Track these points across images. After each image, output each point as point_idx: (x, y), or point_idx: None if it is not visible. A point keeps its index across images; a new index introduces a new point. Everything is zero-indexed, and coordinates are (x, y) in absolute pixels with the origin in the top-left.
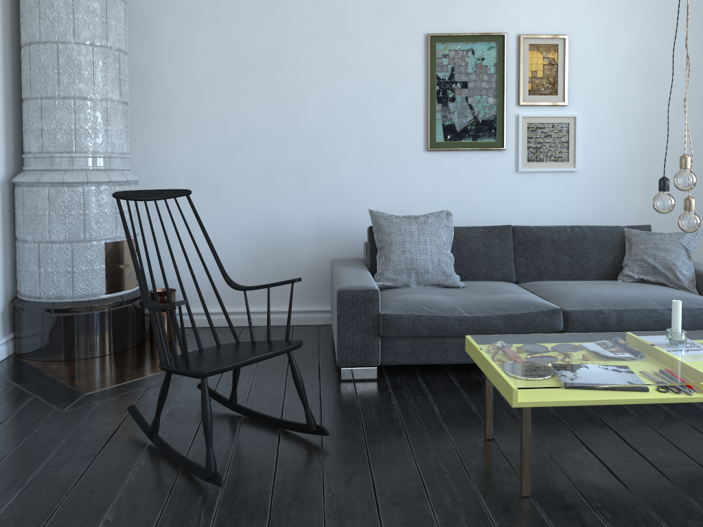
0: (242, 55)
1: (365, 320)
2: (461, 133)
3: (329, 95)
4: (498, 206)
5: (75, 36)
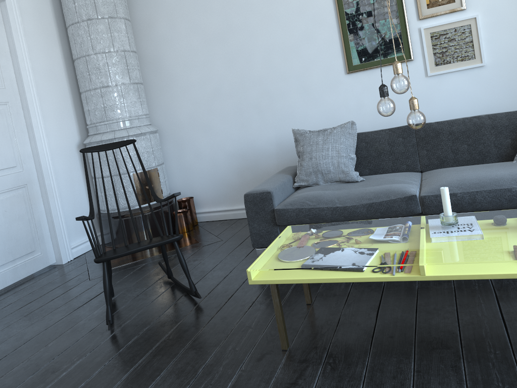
0: (207, 33)
1: (265, 214)
2: (372, 54)
3: (268, 47)
4: None
5: (93, 50)
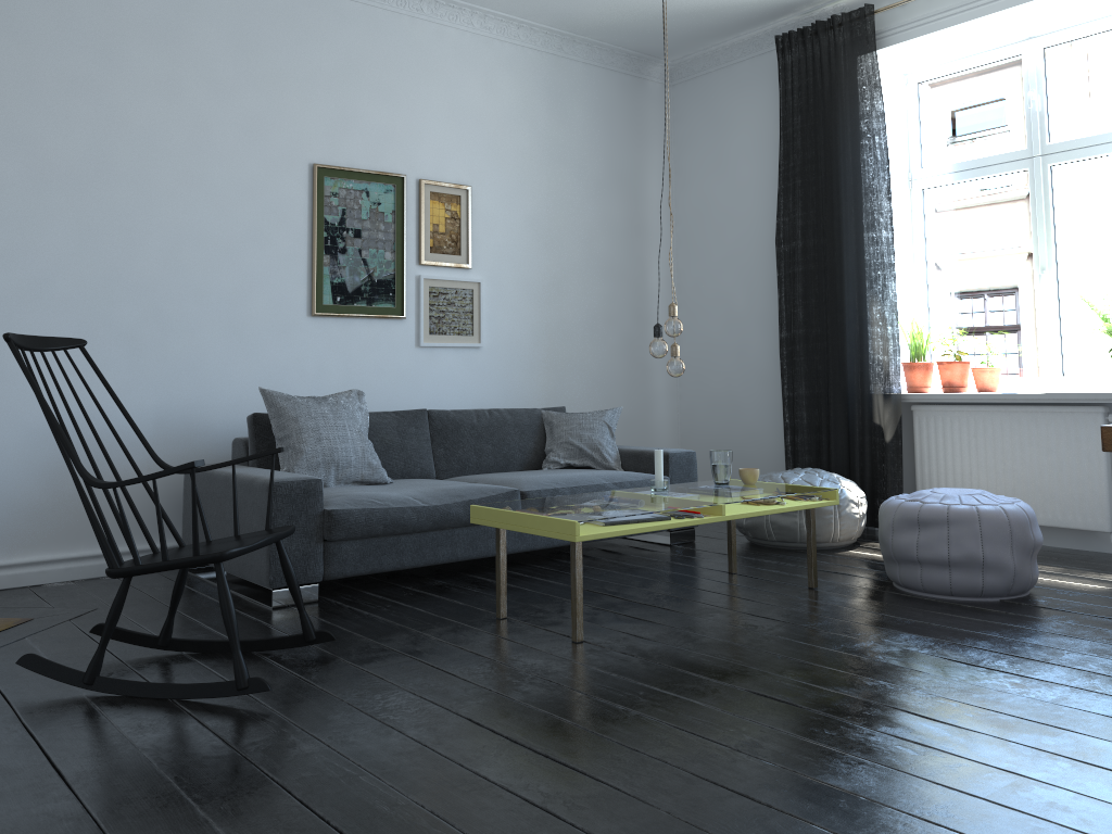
0: (45, 160)
1: (306, 521)
2: (353, 295)
3: (179, 230)
4: (397, 390)
5: None
